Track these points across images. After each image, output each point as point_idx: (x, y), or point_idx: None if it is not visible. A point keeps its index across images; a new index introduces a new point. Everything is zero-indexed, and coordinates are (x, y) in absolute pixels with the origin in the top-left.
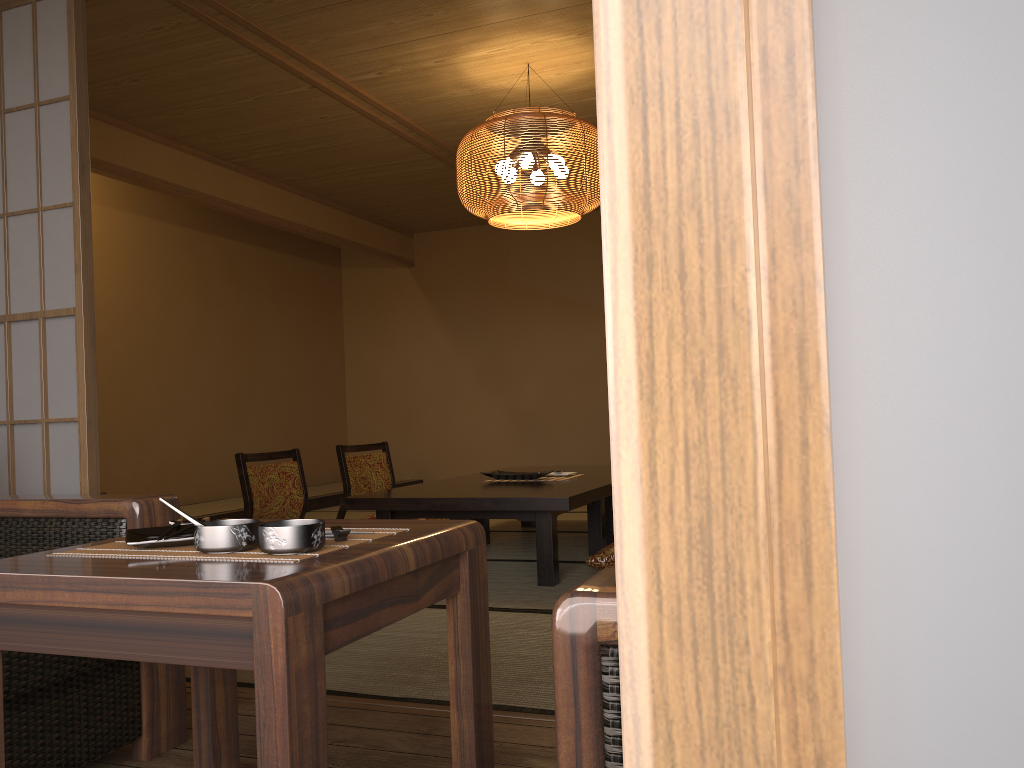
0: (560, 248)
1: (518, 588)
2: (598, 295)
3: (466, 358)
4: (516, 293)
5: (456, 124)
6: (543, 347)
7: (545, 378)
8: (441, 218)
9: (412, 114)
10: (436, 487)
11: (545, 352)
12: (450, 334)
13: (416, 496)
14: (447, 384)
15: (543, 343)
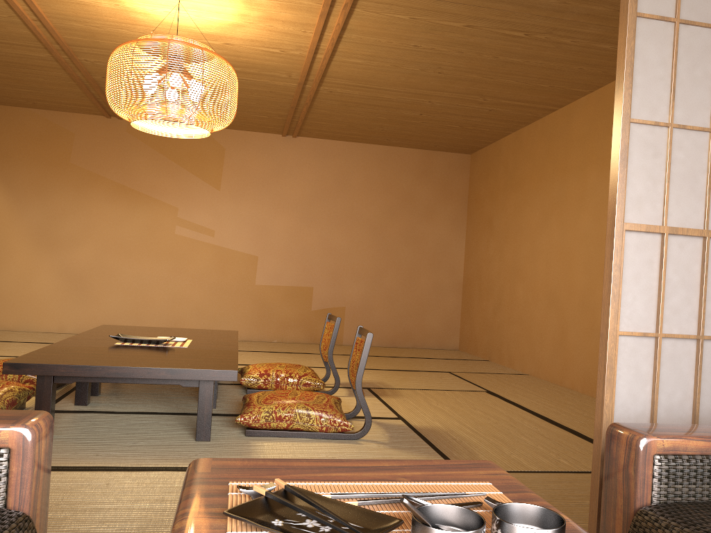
0: (120, 144)
1: (181, 444)
2: (148, 187)
3: (22, 220)
4: (76, 173)
5: (83, 27)
6: (96, 220)
7: (95, 246)
8: (15, 96)
9: (48, 7)
10: (82, 350)
11: (98, 225)
12: (8, 197)
13: (87, 363)
14: (0, 240)
15: (97, 217)
